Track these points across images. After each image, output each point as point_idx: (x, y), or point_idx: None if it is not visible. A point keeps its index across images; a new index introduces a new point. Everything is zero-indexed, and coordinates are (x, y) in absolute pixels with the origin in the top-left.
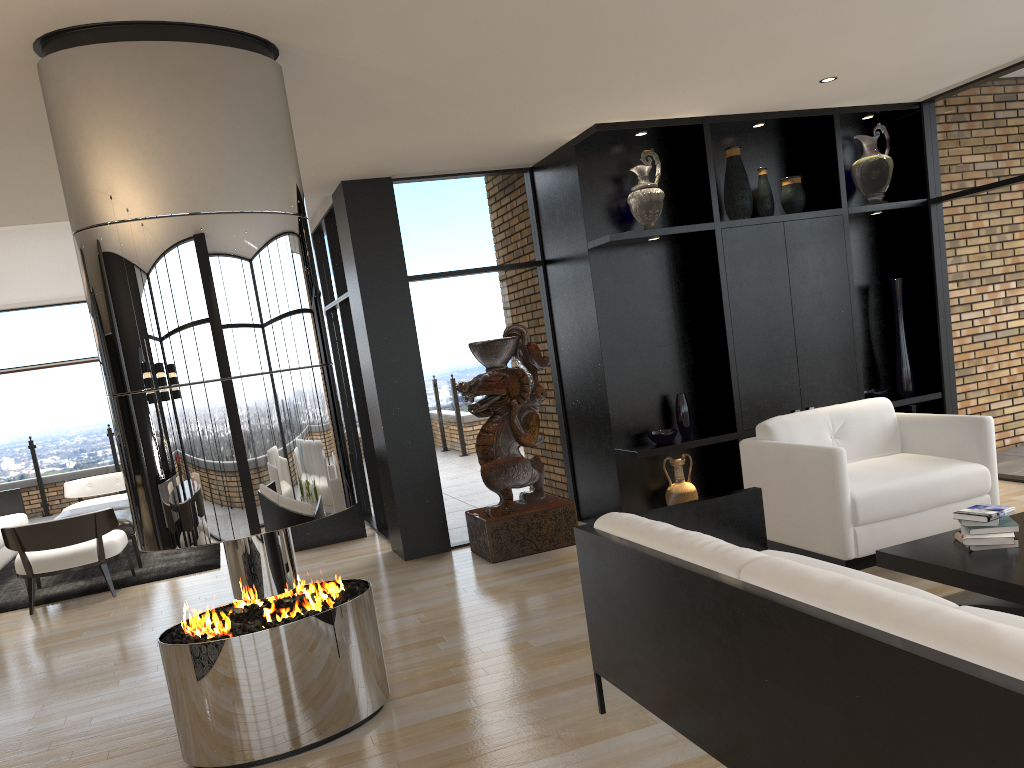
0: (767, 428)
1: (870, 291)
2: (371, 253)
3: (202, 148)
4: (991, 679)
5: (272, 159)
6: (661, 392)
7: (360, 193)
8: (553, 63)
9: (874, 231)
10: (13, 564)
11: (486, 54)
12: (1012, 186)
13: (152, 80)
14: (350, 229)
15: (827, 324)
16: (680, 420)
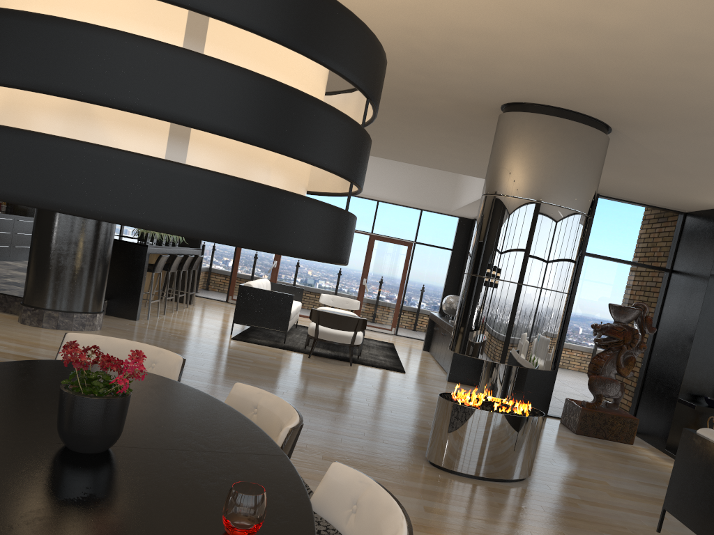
0: None
1: None
2: None
3: (564, 173)
4: None
5: (590, 186)
6: None
7: None
8: None
9: None
10: None
11: None
12: None
13: (555, 136)
14: None
15: None
16: None
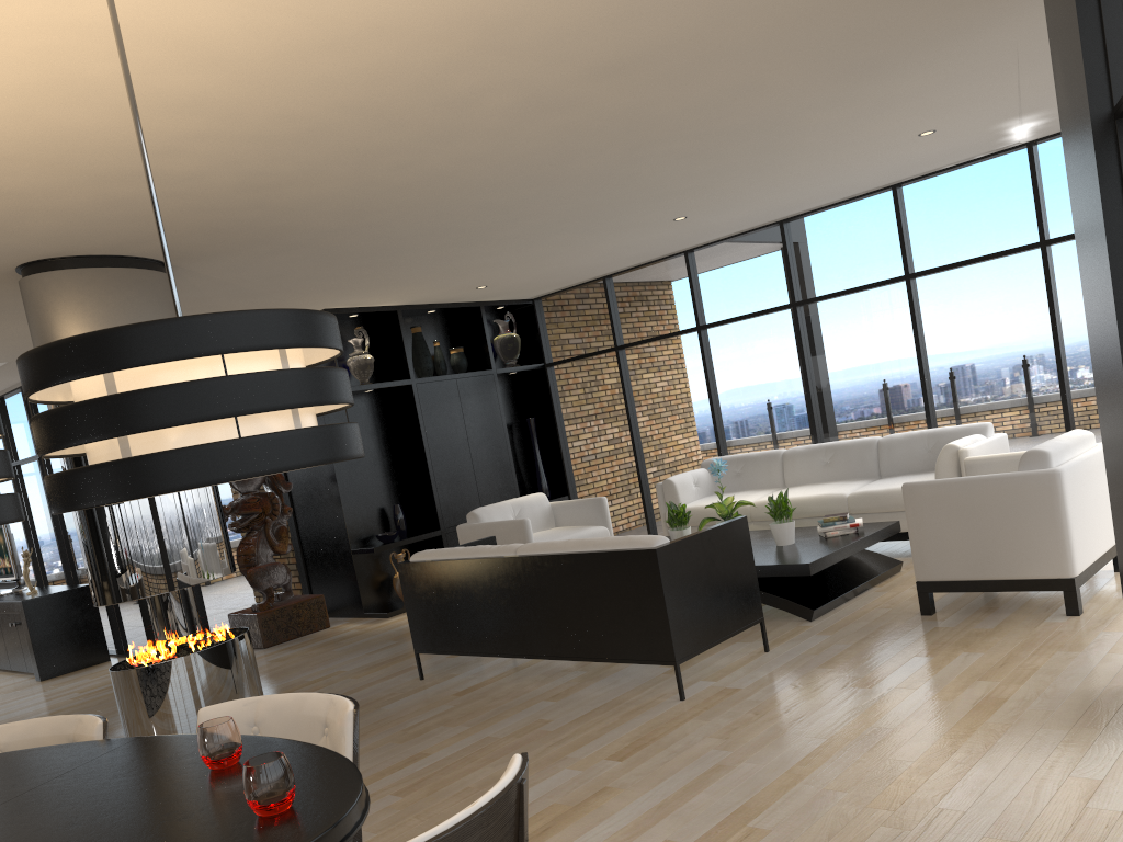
0: (475, 515)
1: (514, 427)
2: None
3: None
4: (631, 549)
5: None
6: (381, 505)
7: None
8: (325, 277)
9: (512, 385)
10: None
11: (290, 272)
12: (596, 357)
13: (115, 291)
14: None
15: (492, 450)
16: (398, 524)
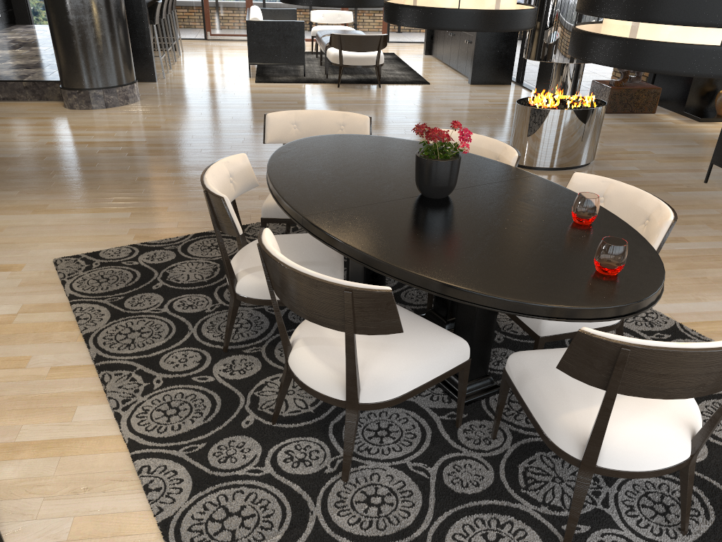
0: None
1: None
2: None
3: None
4: None
5: None
6: None
7: None
8: None
9: None
10: None
11: None
12: None
13: None
14: None
15: None
16: None
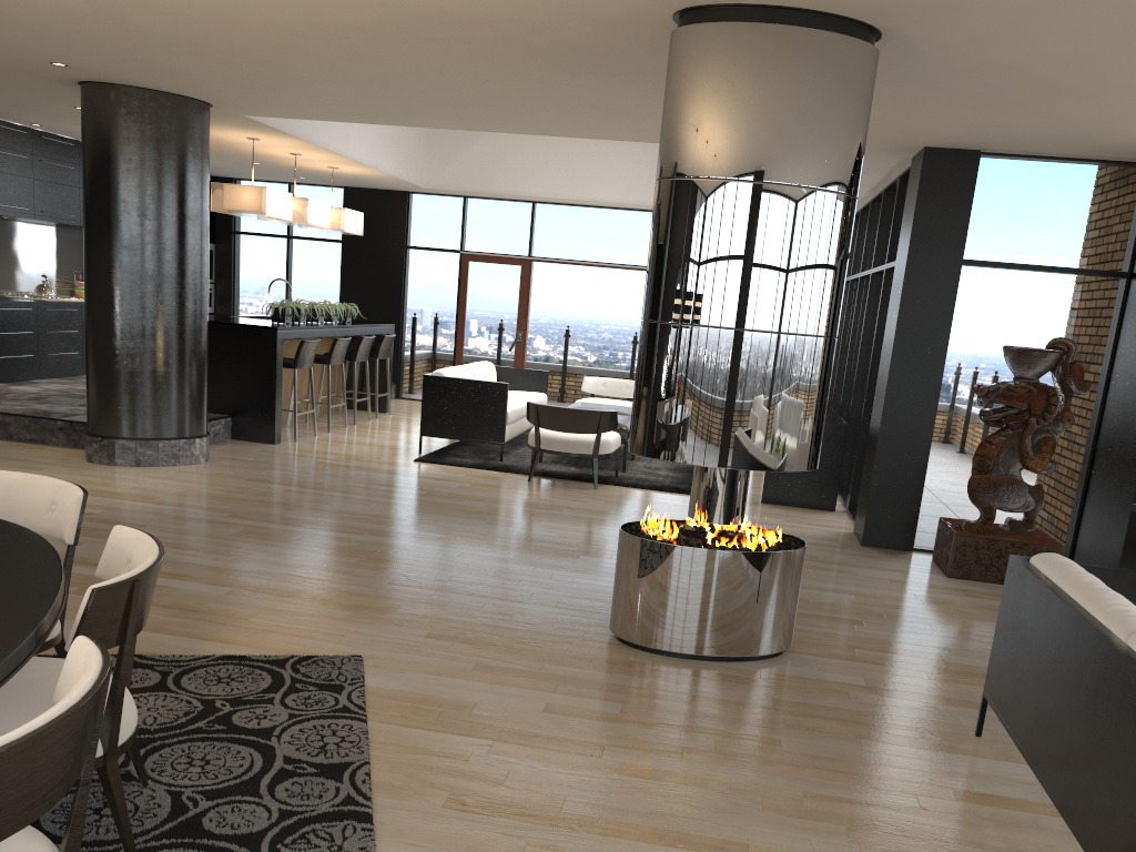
0: None
1: None
2: (930, 228)
3: (780, 124)
4: None
5: (840, 140)
6: None
7: (940, 162)
8: None
9: None
10: (524, 435)
11: (1103, 54)
12: None
13: (757, 58)
14: (917, 199)
15: None
16: None
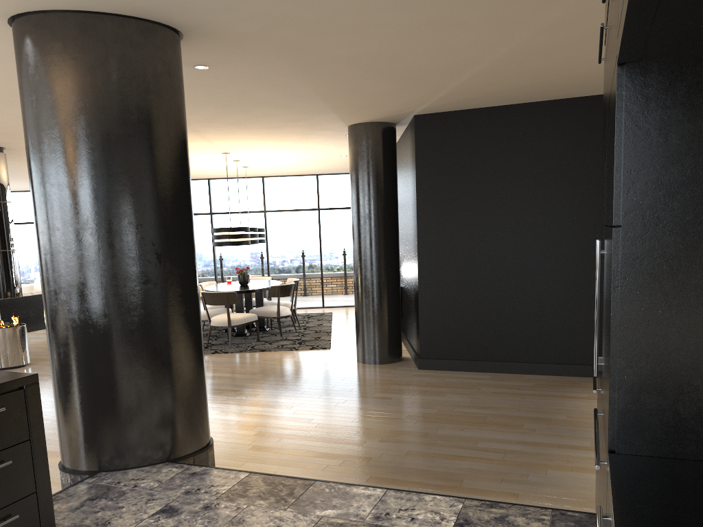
0: None
1: None
2: None
3: None
4: None
5: None
6: None
7: None
8: None
9: None
10: None
11: None
12: None
13: None
14: None
15: None
16: None
